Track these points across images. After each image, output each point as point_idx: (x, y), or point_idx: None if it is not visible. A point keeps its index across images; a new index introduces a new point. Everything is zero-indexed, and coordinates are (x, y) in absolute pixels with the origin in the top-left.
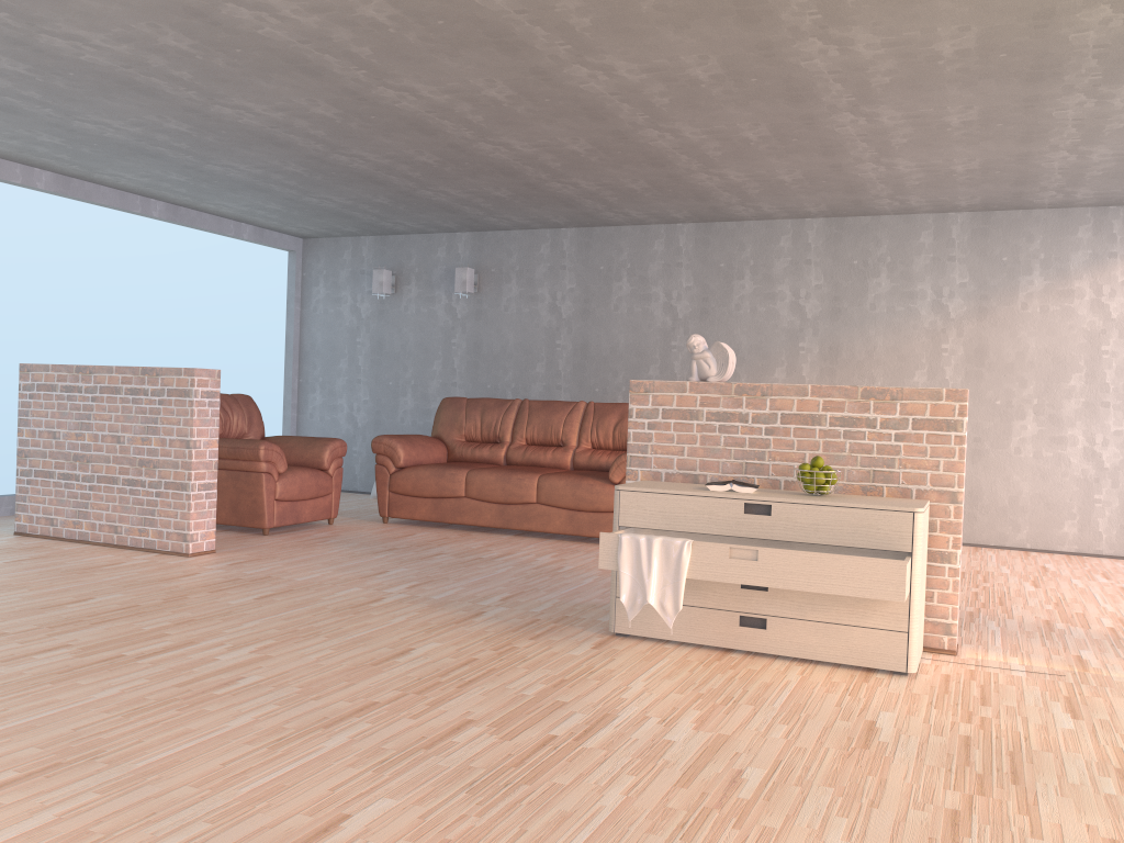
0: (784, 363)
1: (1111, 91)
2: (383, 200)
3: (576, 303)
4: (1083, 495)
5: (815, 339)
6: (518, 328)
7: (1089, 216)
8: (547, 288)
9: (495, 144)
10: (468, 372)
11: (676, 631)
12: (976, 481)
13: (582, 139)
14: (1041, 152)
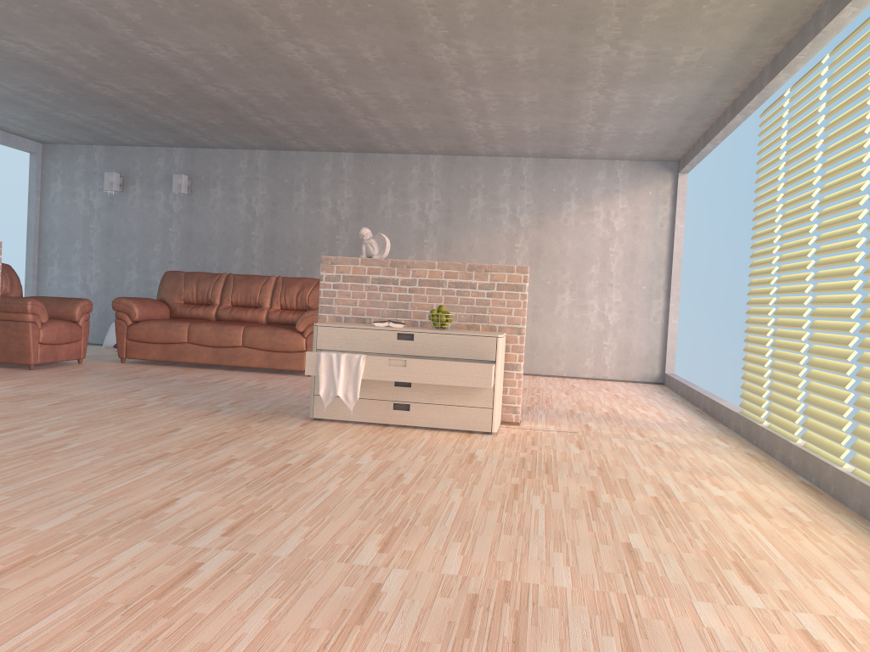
0: (414, 253)
1: (612, 92)
2: (120, 119)
3: (267, 205)
4: (597, 342)
5: (434, 238)
6: (222, 222)
7: (604, 166)
8: (244, 193)
9: (218, 87)
10: (182, 253)
11: (353, 415)
12: (534, 333)
13: (282, 90)
14: (575, 123)
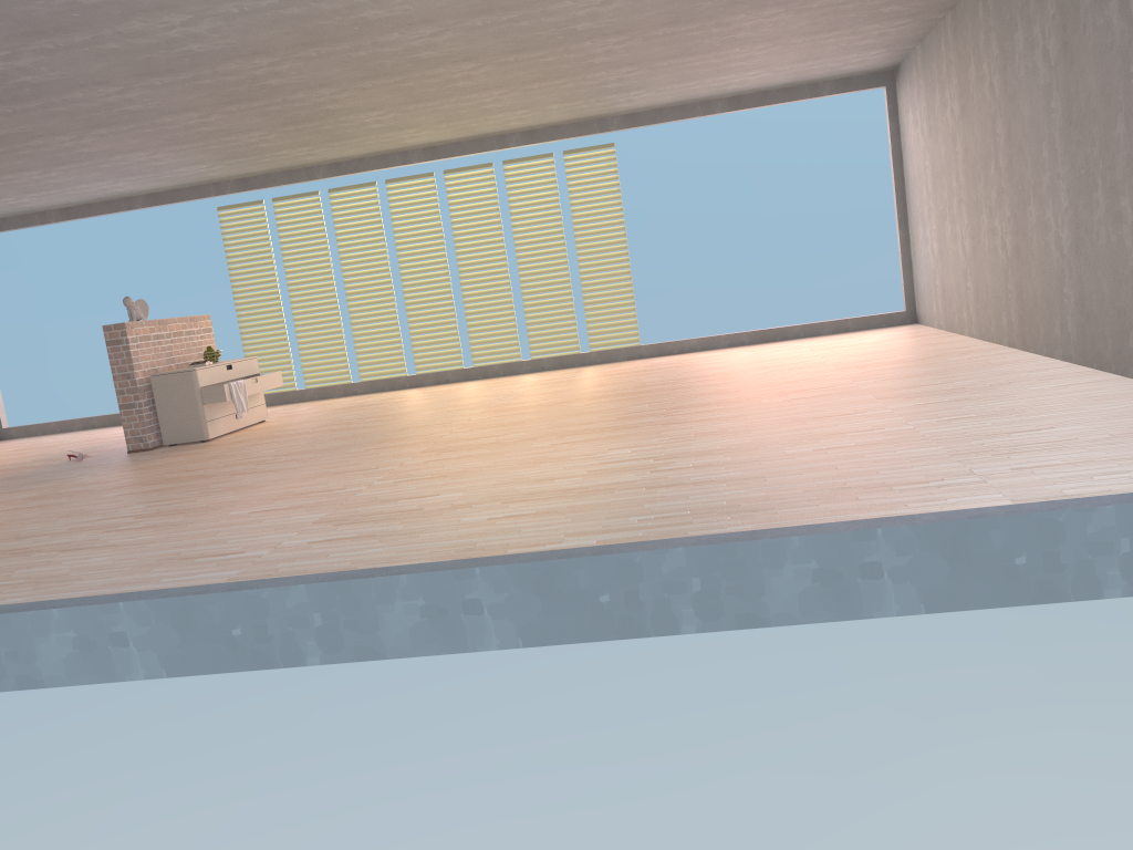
0: None
1: (119, 183)
2: None
3: None
4: None
5: None
6: None
7: None
8: None
9: None
10: None
11: (224, 429)
12: None
13: None
14: (9, 197)
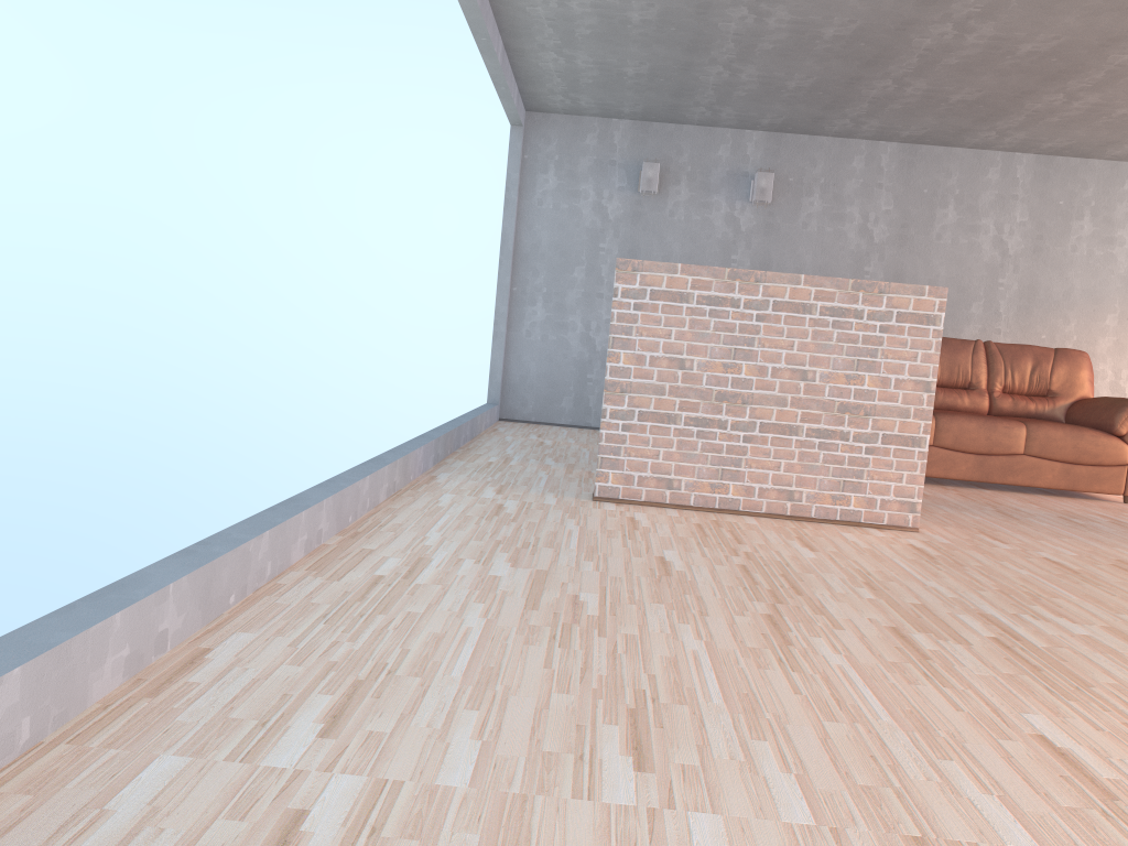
0: (1116, 311)
1: None
2: (799, 83)
3: (892, 227)
4: None
5: None
6: (818, 249)
7: None
8: (857, 207)
9: None
10: None
11: None
12: None
13: None
14: None
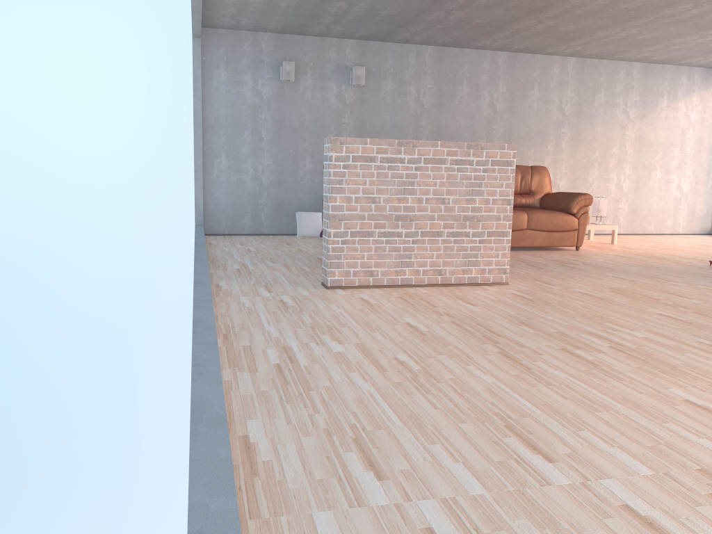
0: (553, 141)
1: None
2: (388, 13)
3: (433, 98)
4: (675, 206)
5: (568, 127)
6: (393, 113)
7: (686, 71)
8: (413, 86)
9: None
10: None
11: None
12: (635, 202)
13: (645, 3)
14: None
